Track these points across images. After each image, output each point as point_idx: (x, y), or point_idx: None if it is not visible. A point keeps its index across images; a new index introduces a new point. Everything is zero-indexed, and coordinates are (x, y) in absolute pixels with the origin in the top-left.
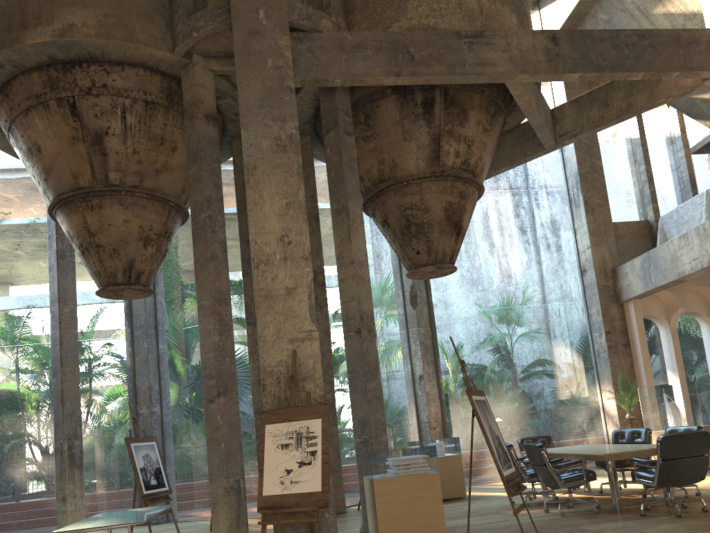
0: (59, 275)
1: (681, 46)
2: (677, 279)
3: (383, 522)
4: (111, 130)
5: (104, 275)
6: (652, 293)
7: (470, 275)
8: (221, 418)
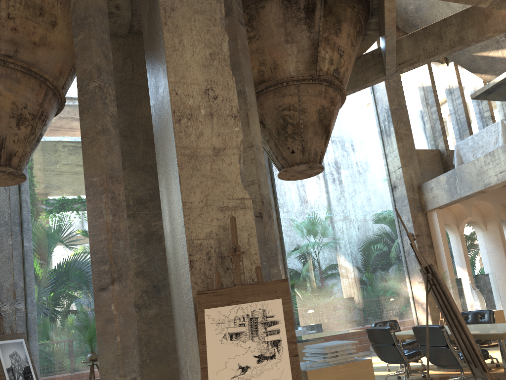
0: None
1: None
2: (482, 189)
3: None
4: None
5: None
6: (454, 203)
7: None
8: (116, 307)
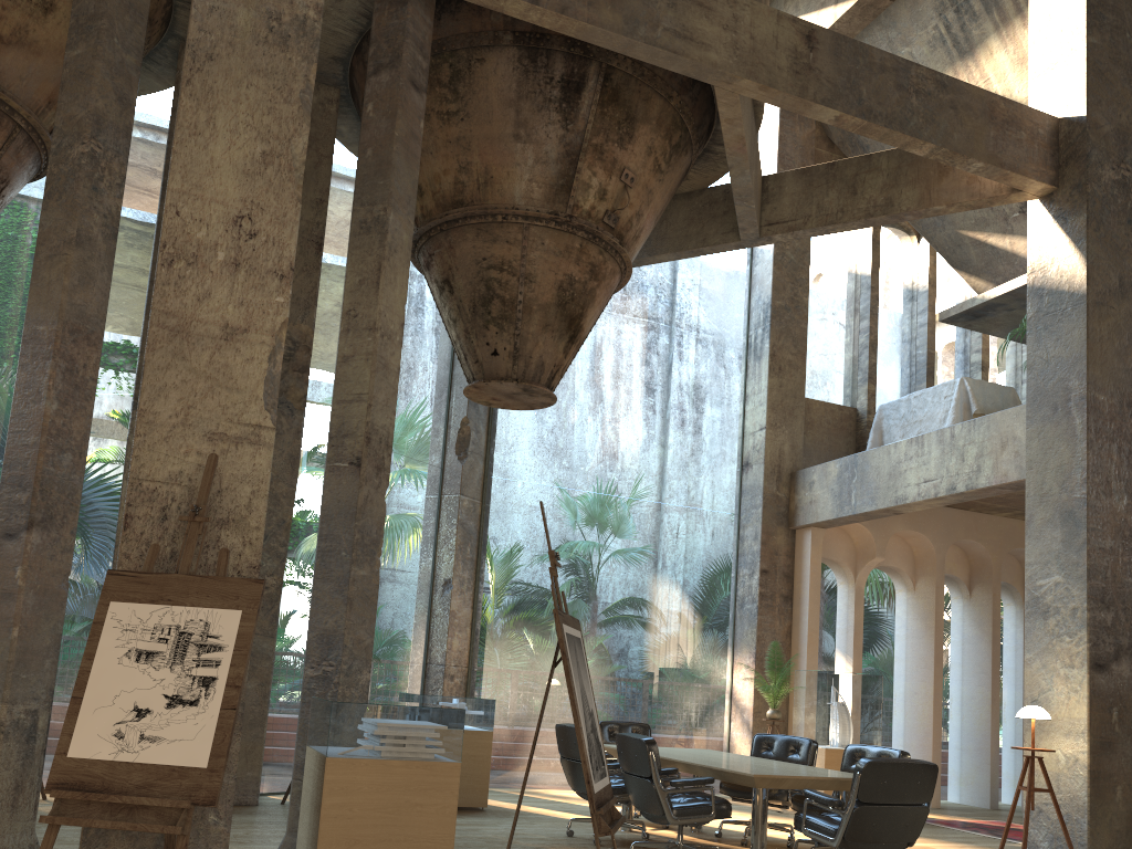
0: None
1: (995, 123)
2: (891, 507)
3: (328, 847)
4: None
5: None
6: (846, 522)
7: (544, 448)
8: (25, 575)
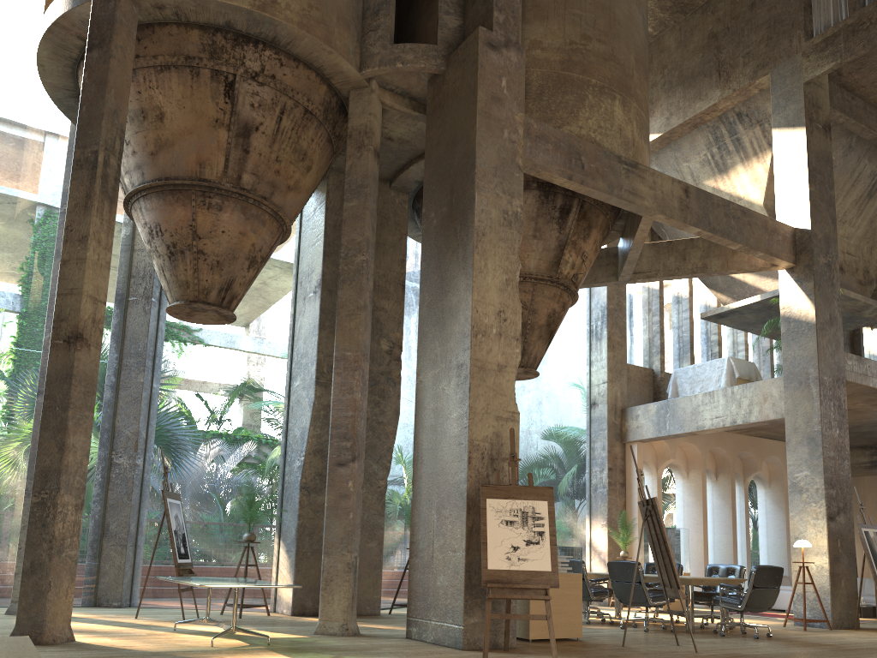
0: None
1: (767, 232)
2: (694, 431)
3: None
4: (262, 127)
5: (194, 288)
6: (659, 439)
7: None
8: (353, 485)
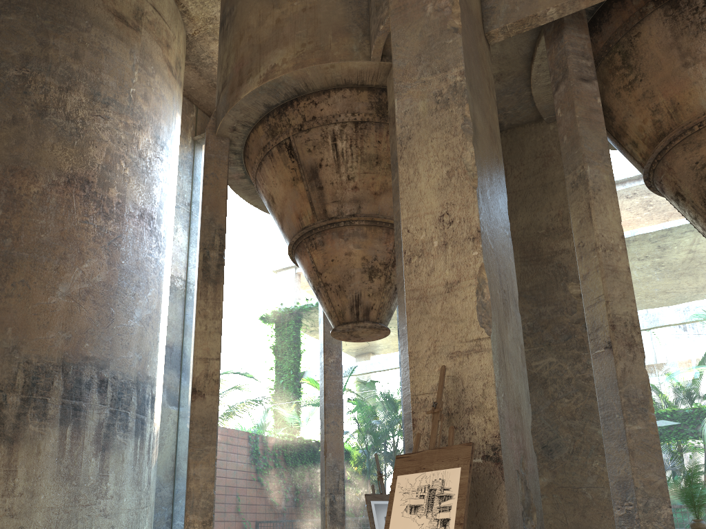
0: (325, 326)
1: None
2: None
3: None
4: (324, 161)
5: (334, 315)
6: None
7: None
8: None
